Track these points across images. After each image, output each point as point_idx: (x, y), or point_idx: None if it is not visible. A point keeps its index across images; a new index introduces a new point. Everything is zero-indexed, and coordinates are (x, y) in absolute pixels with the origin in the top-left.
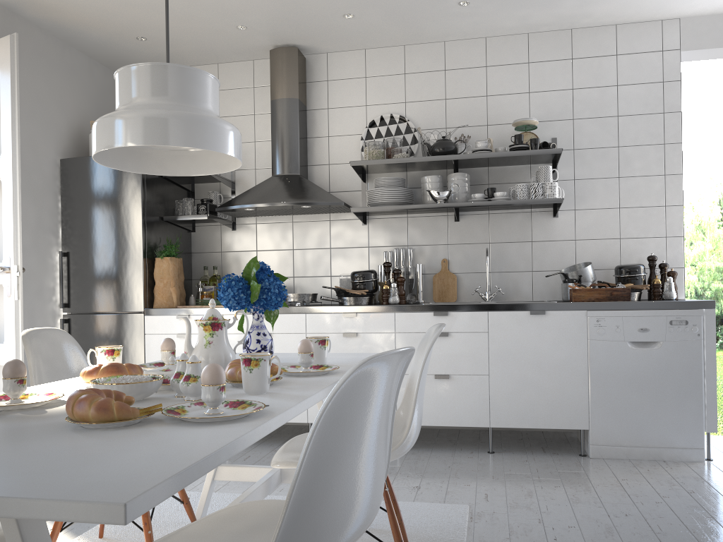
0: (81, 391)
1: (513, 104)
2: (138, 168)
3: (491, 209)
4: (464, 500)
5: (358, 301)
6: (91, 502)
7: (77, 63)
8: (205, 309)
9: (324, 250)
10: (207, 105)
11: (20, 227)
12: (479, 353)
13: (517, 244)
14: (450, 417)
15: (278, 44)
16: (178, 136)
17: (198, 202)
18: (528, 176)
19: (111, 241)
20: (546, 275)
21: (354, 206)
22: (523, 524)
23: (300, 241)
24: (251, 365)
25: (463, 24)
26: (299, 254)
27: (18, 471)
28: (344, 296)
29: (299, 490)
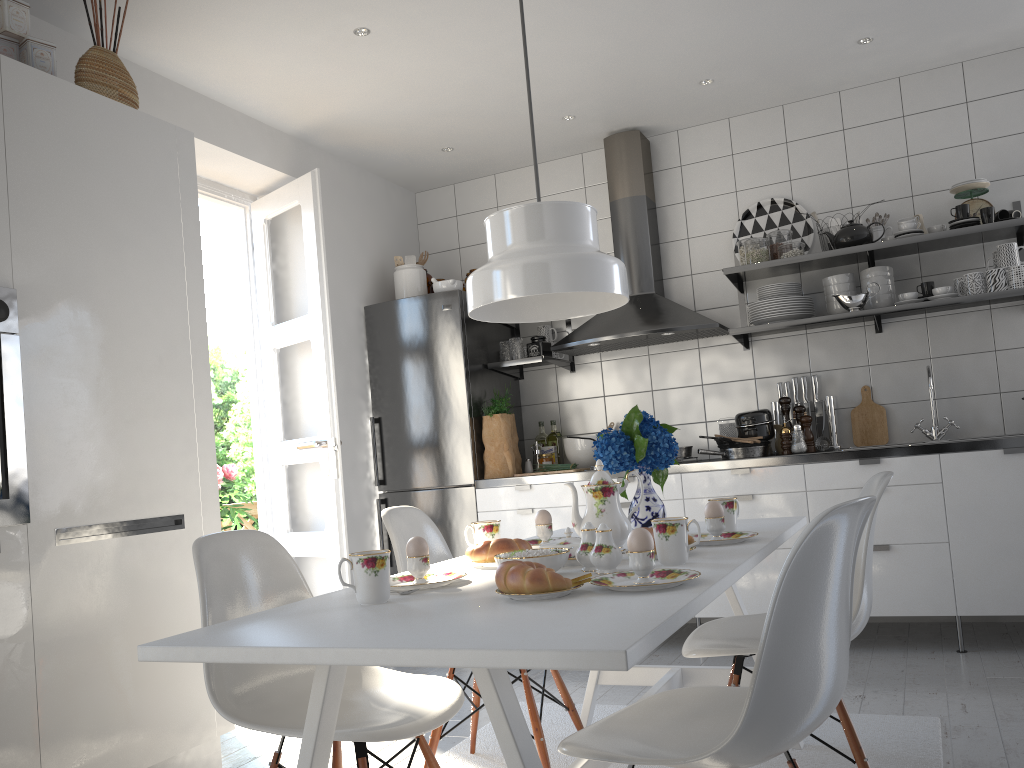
0: (509, 562)
1: (949, 163)
2: (507, 317)
3: (929, 312)
4: (931, 711)
5: (749, 453)
6: (592, 650)
7: (373, 189)
8: (549, 476)
9: (694, 388)
10: (589, 240)
11: (334, 393)
12: (930, 512)
13: (973, 356)
14: (896, 603)
15: (614, 129)
16: (566, 281)
17: (524, 341)
18: (981, 259)
19: (429, 400)
20: (1023, 397)
21: (730, 326)
22: (1023, 740)
23: (660, 378)
24: (666, 531)
25: (865, 66)
26: (660, 396)
27: (495, 632)
28: (729, 447)
29: (767, 653)
